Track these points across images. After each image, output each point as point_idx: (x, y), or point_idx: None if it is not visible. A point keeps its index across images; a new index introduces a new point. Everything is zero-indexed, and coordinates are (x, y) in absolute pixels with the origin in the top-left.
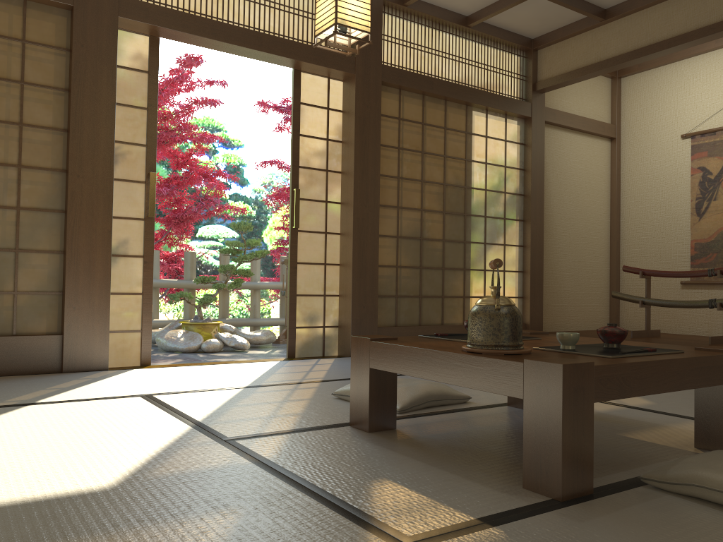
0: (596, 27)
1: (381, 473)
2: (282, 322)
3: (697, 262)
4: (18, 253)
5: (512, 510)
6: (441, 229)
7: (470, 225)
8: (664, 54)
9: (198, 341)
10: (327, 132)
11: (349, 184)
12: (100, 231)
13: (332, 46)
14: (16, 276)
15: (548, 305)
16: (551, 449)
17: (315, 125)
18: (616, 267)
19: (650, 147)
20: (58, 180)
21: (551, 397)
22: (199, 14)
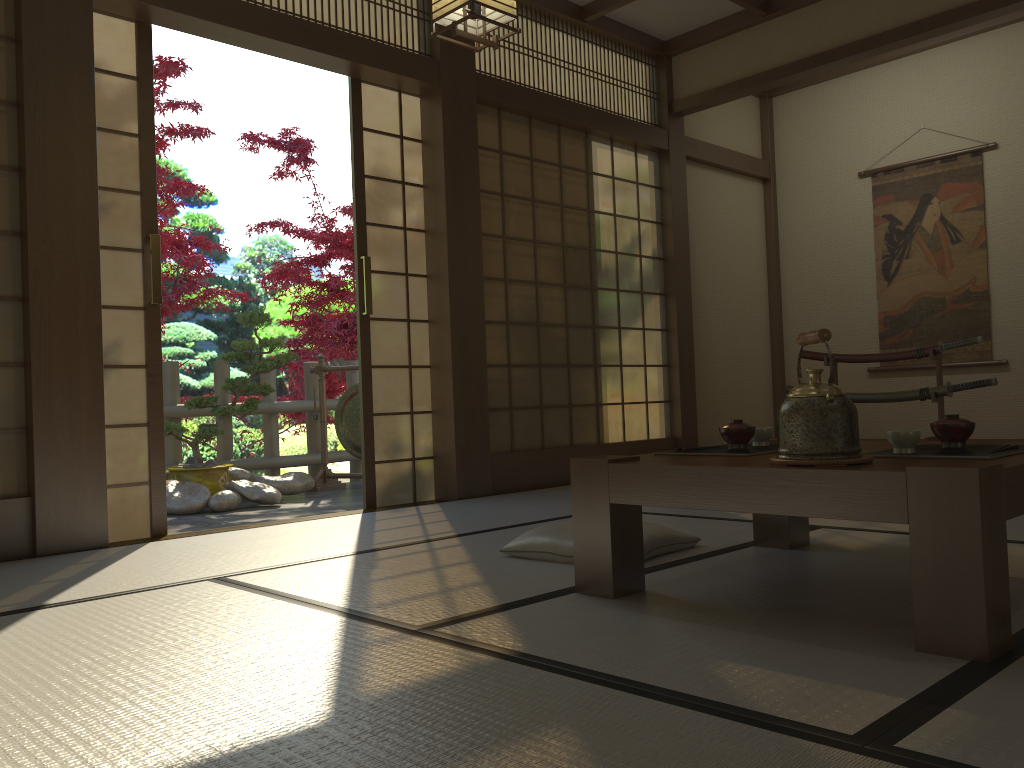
0: (755, 25)
1: (703, 653)
2: (314, 459)
3: (888, 341)
4: None
5: (942, 682)
6: (563, 309)
7: (599, 303)
8: (851, 62)
9: (204, 495)
10: (402, 172)
11: (439, 248)
12: (84, 328)
13: (462, 35)
14: None
15: (701, 411)
16: (965, 591)
17: (385, 161)
18: (779, 353)
19: (817, 191)
20: (8, 249)
21: (961, 517)
22: None
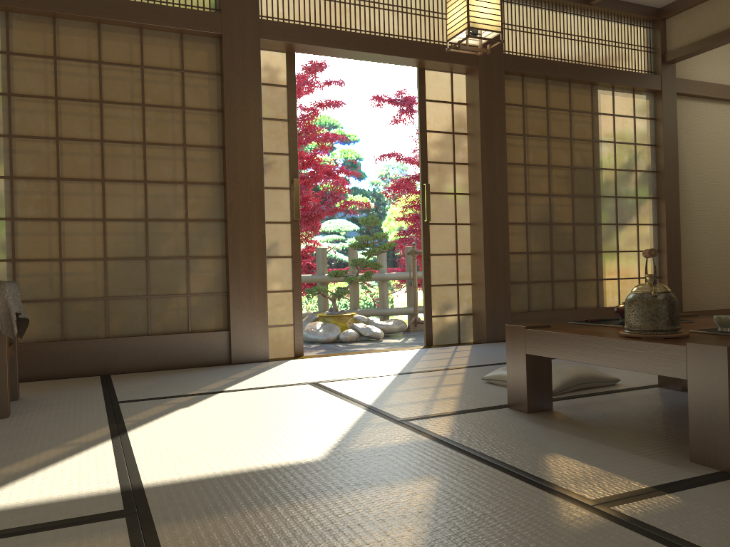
0: None
1: (551, 449)
2: (410, 311)
3: None
4: (188, 260)
5: (684, 480)
6: (570, 212)
7: (600, 207)
8: None
9: (336, 332)
10: (452, 126)
11: (476, 175)
12: (255, 236)
13: (464, 49)
14: (188, 280)
15: (687, 284)
16: (718, 426)
17: (440, 120)
18: None
19: None
20: (217, 192)
21: (716, 377)
22: (329, 26)
